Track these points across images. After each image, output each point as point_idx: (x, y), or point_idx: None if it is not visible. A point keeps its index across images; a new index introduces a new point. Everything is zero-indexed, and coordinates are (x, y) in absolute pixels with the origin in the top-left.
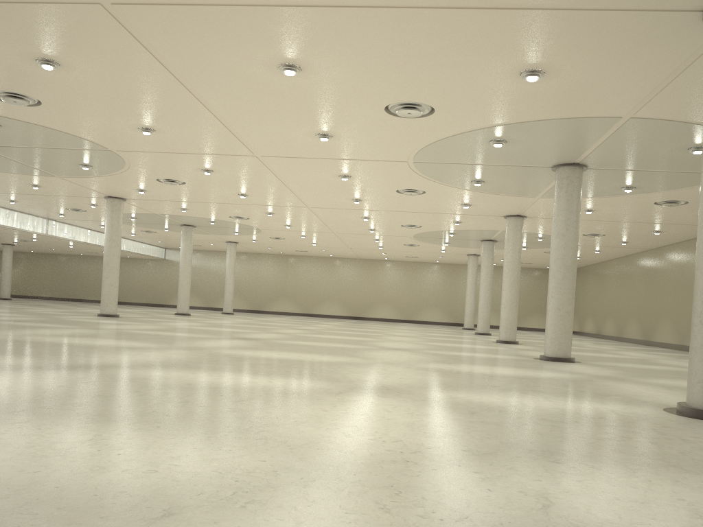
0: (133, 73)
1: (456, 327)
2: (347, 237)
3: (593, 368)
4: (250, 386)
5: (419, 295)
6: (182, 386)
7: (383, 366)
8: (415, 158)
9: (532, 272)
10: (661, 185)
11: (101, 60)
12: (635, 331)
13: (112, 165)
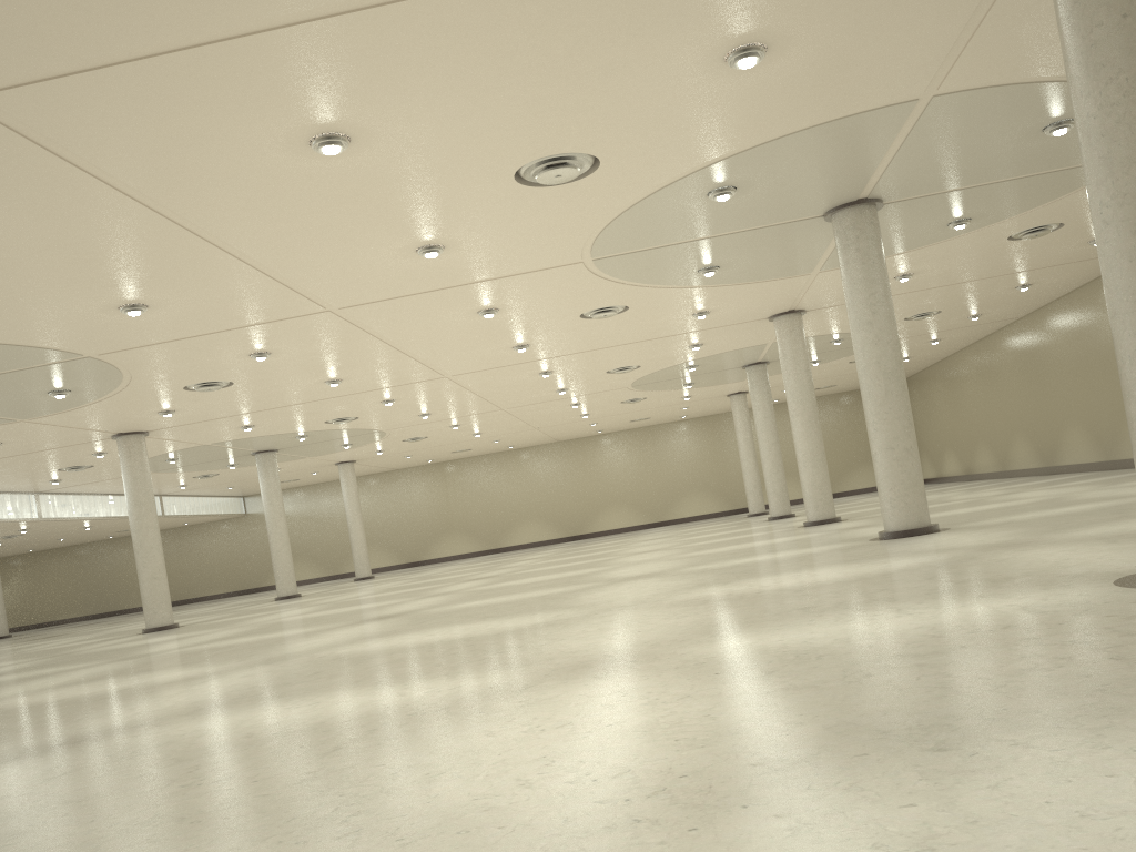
0: (69, 212)
1: (738, 516)
2: (526, 411)
3: (973, 535)
4: (362, 713)
5: (667, 478)
6: (233, 743)
7: (610, 615)
8: (592, 252)
9: (839, 399)
10: (1012, 205)
11: (5, 202)
12: (1027, 456)
13: (102, 381)
